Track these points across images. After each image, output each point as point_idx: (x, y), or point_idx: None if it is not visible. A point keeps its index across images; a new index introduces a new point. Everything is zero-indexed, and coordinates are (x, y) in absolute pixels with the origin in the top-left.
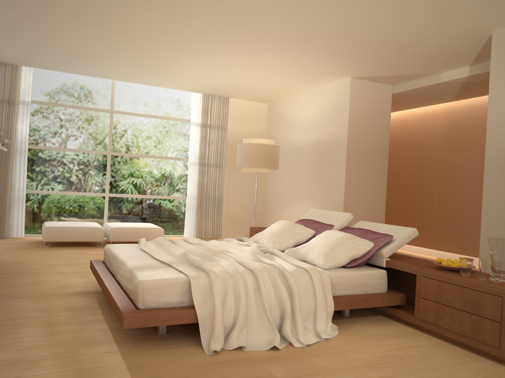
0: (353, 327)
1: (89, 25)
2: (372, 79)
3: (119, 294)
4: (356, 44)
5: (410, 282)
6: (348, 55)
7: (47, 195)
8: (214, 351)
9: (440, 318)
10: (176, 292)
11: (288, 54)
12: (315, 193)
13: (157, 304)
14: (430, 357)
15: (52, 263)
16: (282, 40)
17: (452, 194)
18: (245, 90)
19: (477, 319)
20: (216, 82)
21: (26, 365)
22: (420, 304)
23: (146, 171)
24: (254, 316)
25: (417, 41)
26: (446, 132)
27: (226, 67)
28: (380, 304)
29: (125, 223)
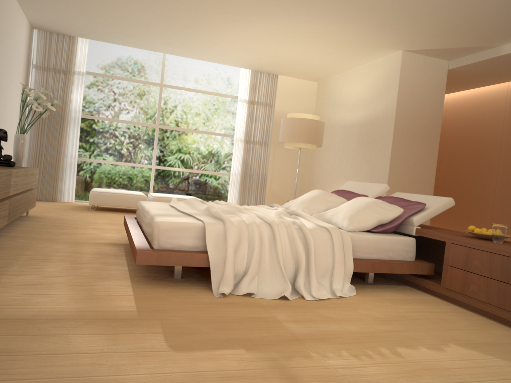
0: (373, 291)
1: None
2: (425, 53)
3: (139, 238)
4: (405, 9)
5: (443, 255)
6: (397, 23)
7: (97, 164)
8: (223, 295)
9: (466, 287)
10: (191, 236)
11: (334, 23)
12: (360, 173)
13: (171, 246)
14: (448, 321)
15: (93, 221)
16: (326, 5)
17: (510, 180)
18: (293, 66)
19: (504, 287)
20: (264, 56)
21: (42, 287)
22: (447, 273)
23: (192, 146)
24: (267, 266)
25: (471, 4)
26: (507, 114)
27: (272, 38)
28: (405, 271)
29: (168, 194)
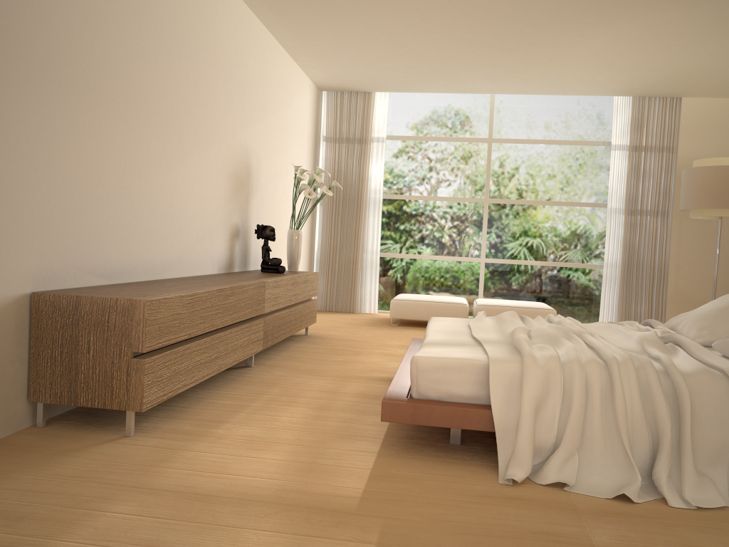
0: None
1: (426, 13)
2: None
3: (404, 378)
4: None
5: None
6: None
7: (405, 260)
8: (515, 481)
9: None
10: (467, 380)
11: None
12: None
13: (436, 395)
14: None
15: (385, 343)
16: None
17: None
18: (706, 79)
19: None
20: (648, 71)
21: (258, 446)
22: None
23: (540, 225)
24: (596, 438)
25: None
26: None
27: (655, 41)
28: None
29: (501, 300)
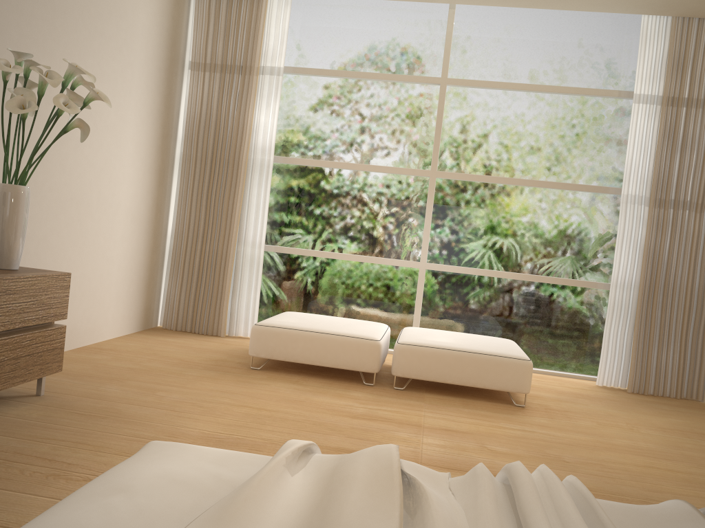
0: None
1: None
2: None
3: None
4: None
5: None
6: None
7: (306, 258)
8: None
9: None
10: None
11: None
12: None
13: None
14: None
15: (179, 427)
16: None
17: None
18: None
19: None
20: None
21: None
22: None
23: (514, 217)
24: None
25: None
26: None
27: None
28: None
29: (443, 334)
